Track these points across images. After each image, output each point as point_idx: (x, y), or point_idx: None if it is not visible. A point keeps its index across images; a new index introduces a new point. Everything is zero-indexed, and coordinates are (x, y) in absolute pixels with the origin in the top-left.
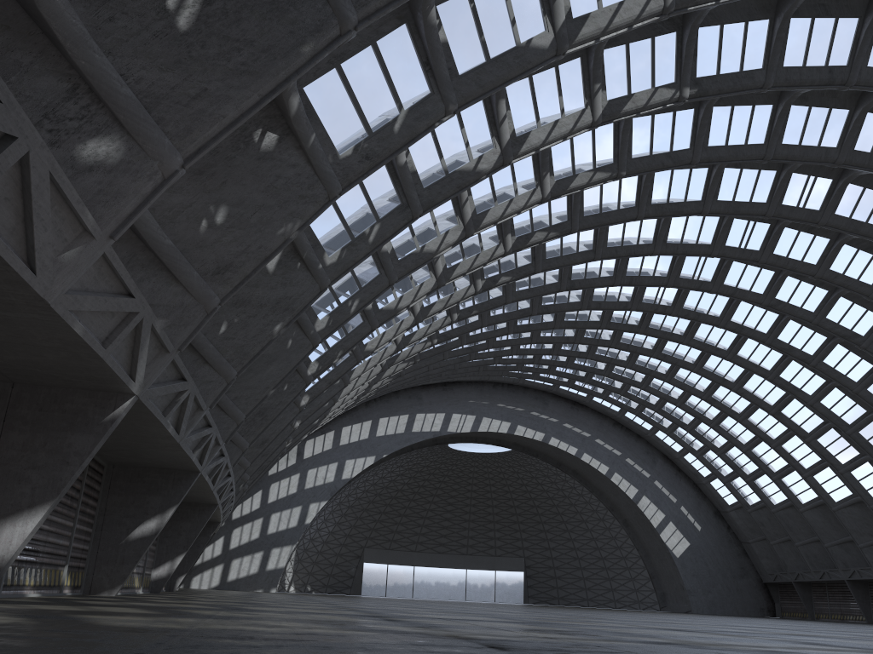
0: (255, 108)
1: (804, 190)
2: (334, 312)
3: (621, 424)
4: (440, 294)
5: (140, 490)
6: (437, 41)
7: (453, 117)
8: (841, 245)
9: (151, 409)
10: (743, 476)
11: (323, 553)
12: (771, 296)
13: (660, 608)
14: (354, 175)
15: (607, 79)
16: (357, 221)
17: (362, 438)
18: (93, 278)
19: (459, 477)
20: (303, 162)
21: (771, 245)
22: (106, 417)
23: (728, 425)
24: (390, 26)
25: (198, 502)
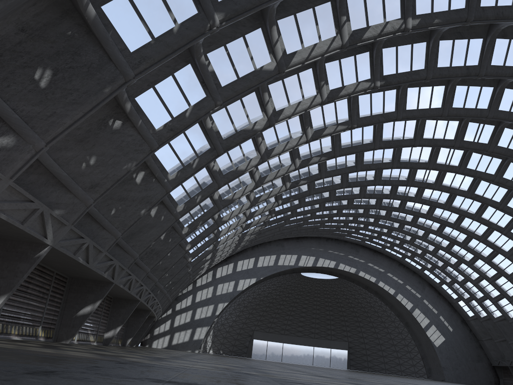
0: (81, 118)
1: (477, 132)
2: (187, 202)
3: (403, 265)
4: (265, 190)
5: (84, 290)
6: (207, 71)
7: (238, 103)
8: (508, 163)
9: (63, 251)
10: (475, 299)
11: (229, 332)
12: (471, 192)
13: (427, 377)
14: (164, 139)
15: (329, 78)
16: (186, 157)
17: (249, 268)
18: (8, 195)
19: (309, 292)
20: (136, 133)
21: (465, 163)
22: (36, 255)
23: (463, 268)
24: (181, 66)
25: (129, 299)
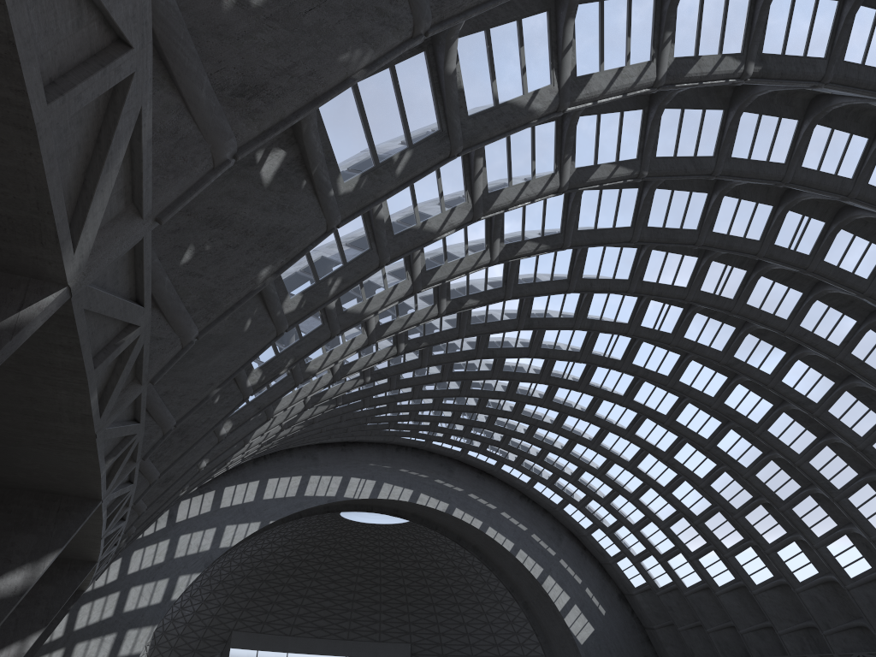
0: None
1: (797, 231)
2: (309, 290)
3: (527, 497)
4: (399, 311)
5: (2, 523)
6: None
7: (512, 29)
8: (814, 300)
9: (81, 337)
10: (657, 556)
11: (184, 637)
12: (730, 354)
13: None
14: (449, 8)
15: (677, 31)
16: (385, 141)
17: (247, 501)
18: None
19: (347, 551)
20: None
21: (746, 294)
22: (2, 322)
23: (648, 499)
24: None
25: (68, 558)
